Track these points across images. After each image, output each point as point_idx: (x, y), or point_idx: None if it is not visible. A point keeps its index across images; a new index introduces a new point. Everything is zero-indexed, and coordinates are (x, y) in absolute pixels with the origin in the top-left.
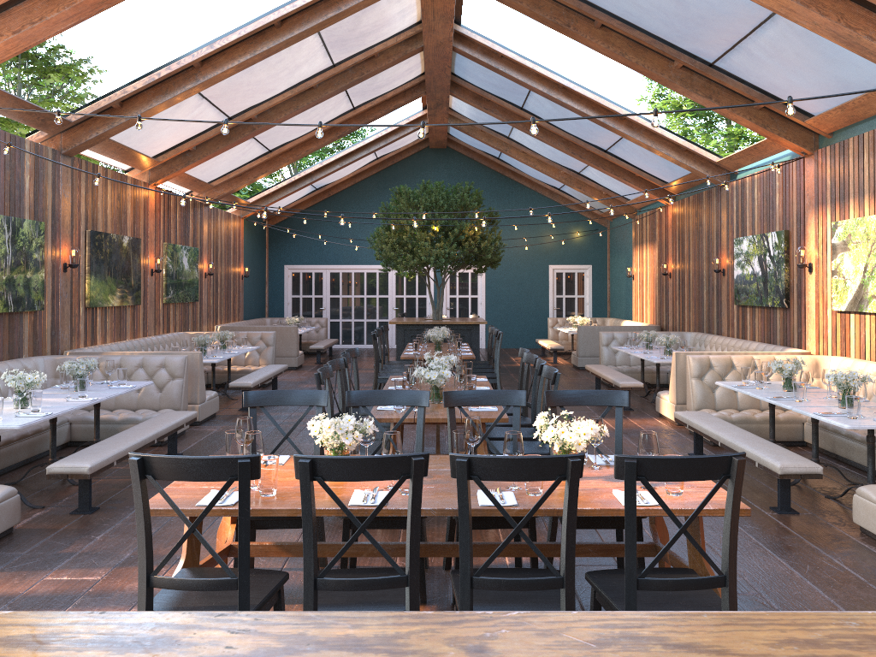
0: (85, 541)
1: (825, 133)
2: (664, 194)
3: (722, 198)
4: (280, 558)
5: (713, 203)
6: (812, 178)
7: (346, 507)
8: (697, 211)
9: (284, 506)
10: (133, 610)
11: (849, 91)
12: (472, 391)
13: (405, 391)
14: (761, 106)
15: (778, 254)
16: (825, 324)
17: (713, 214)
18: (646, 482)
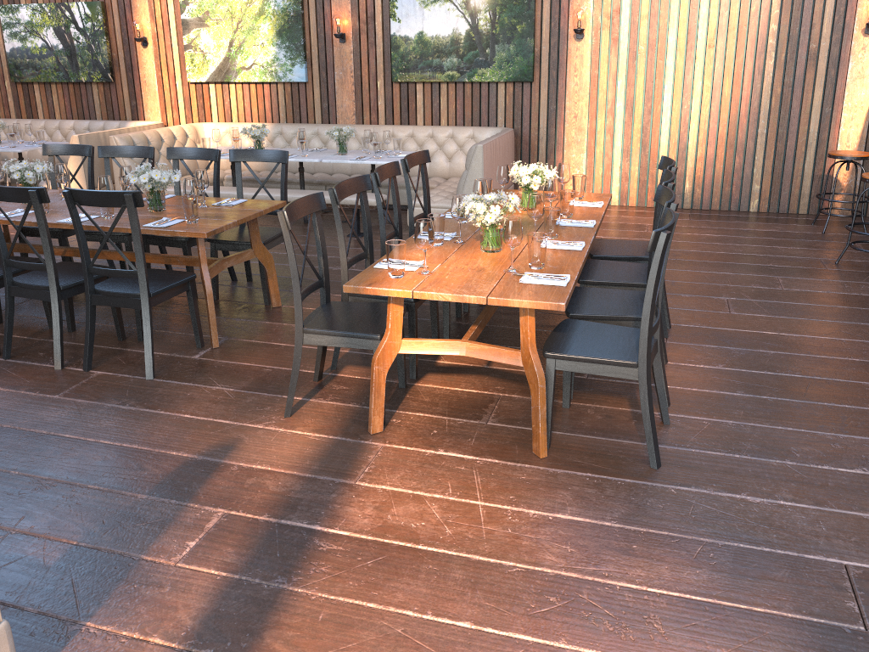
0: (24, 541)
1: None
2: None
3: None
4: (270, 399)
5: None
6: None
7: None
8: None
9: (577, 264)
10: (358, 481)
11: None
12: (379, 169)
13: (353, 179)
14: None
15: (94, 27)
16: (175, 95)
17: None
18: None
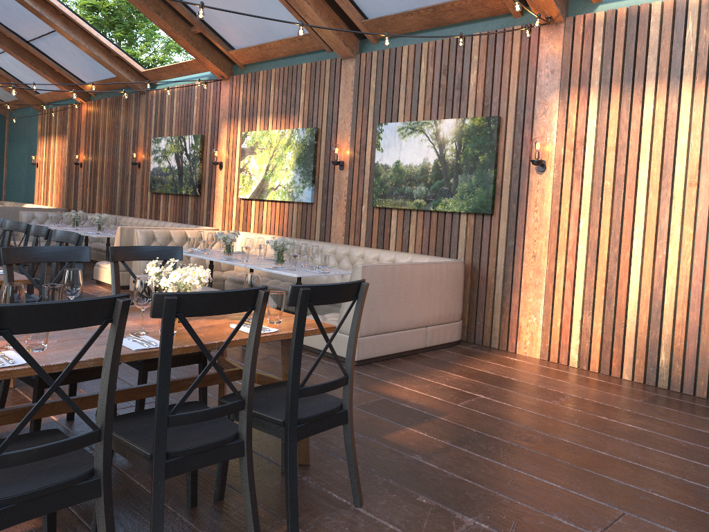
0: None
1: (241, 64)
2: (80, 93)
3: (141, 104)
4: None
5: (132, 106)
6: (227, 97)
7: (37, 364)
8: (115, 112)
9: None
10: None
11: (270, 36)
12: (32, 247)
13: None
14: (198, 32)
15: (195, 153)
16: (231, 208)
17: (131, 116)
18: (312, 307)
